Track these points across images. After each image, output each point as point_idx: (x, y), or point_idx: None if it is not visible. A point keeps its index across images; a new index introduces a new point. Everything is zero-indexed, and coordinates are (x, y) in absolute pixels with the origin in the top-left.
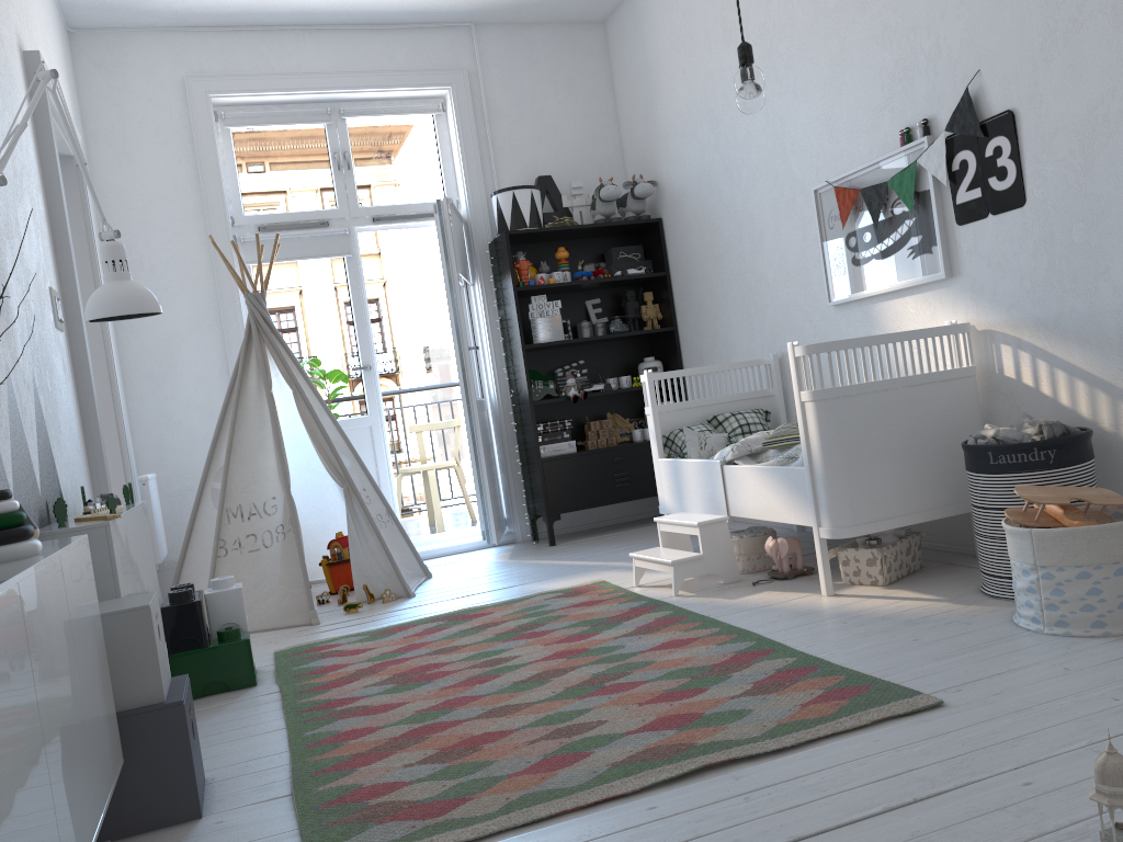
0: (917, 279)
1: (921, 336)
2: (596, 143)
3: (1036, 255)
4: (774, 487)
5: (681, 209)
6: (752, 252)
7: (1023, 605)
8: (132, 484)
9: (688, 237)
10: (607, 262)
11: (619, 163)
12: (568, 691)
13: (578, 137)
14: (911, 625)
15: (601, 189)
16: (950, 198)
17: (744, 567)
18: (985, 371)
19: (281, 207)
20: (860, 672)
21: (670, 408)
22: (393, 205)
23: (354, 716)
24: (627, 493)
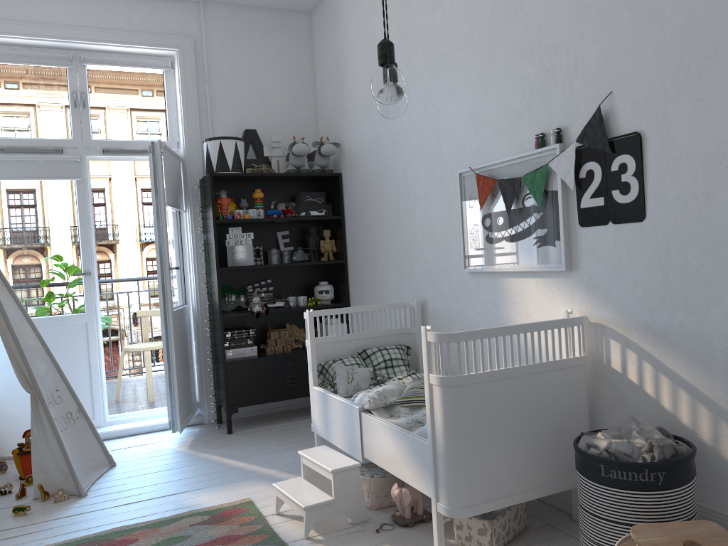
0: (540, 265)
1: (542, 328)
2: (296, 107)
3: (651, 268)
4: (401, 449)
5: (356, 169)
6: (407, 214)
7: None
8: None
9: (359, 191)
10: (296, 203)
11: (313, 125)
12: None
13: (282, 101)
14: None
15: (294, 145)
16: (575, 201)
17: (372, 503)
18: (594, 358)
19: (20, 133)
20: None
21: (328, 340)
22: (122, 140)
23: None
24: (296, 392)
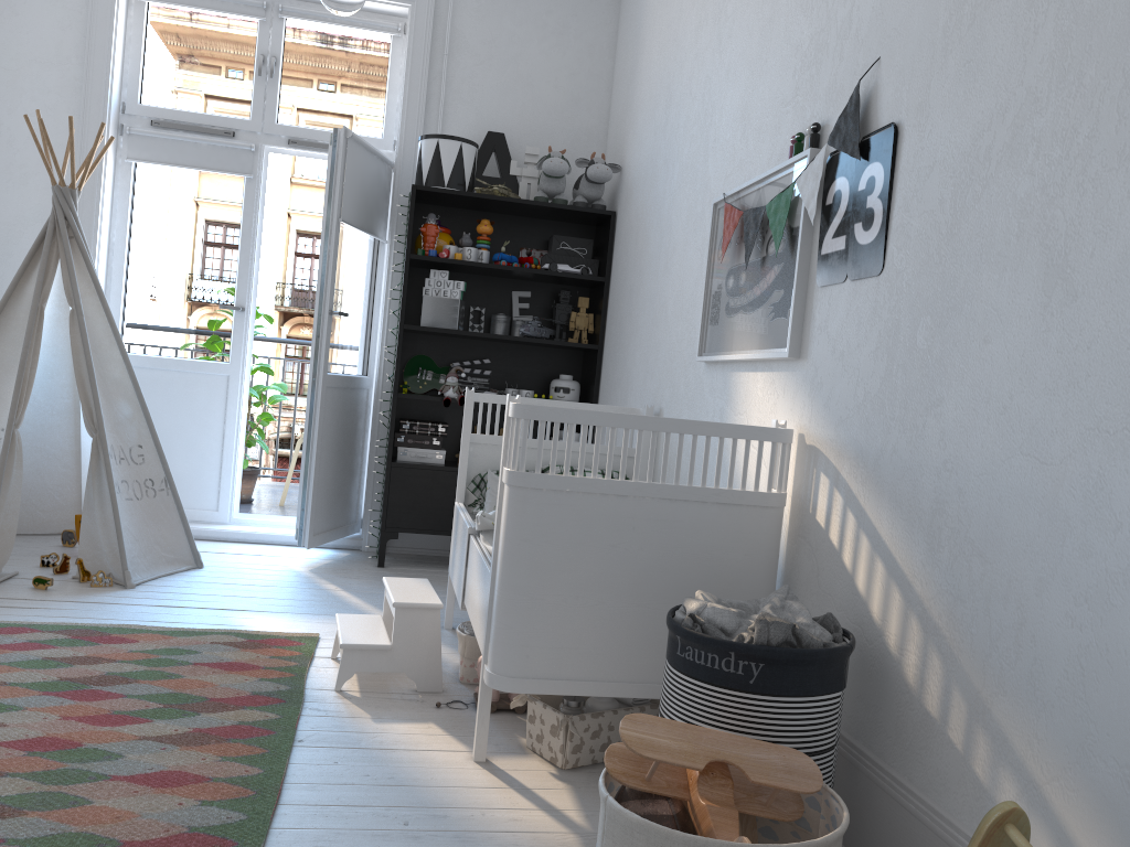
0: (767, 350)
1: (701, 431)
2: (577, 108)
3: (878, 354)
4: (480, 586)
5: (630, 205)
6: (664, 273)
7: None
8: None
9: (628, 240)
10: (549, 251)
11: (599, 138)
12: None
13: (556, 97)
14: None
15: (545, 160)
16: (819, 245)
17: (464, 674)
18: (801, 504)
19: (184, 104)
20: None
21: (500, 442)
22: (316, 130)
23: None
24: None
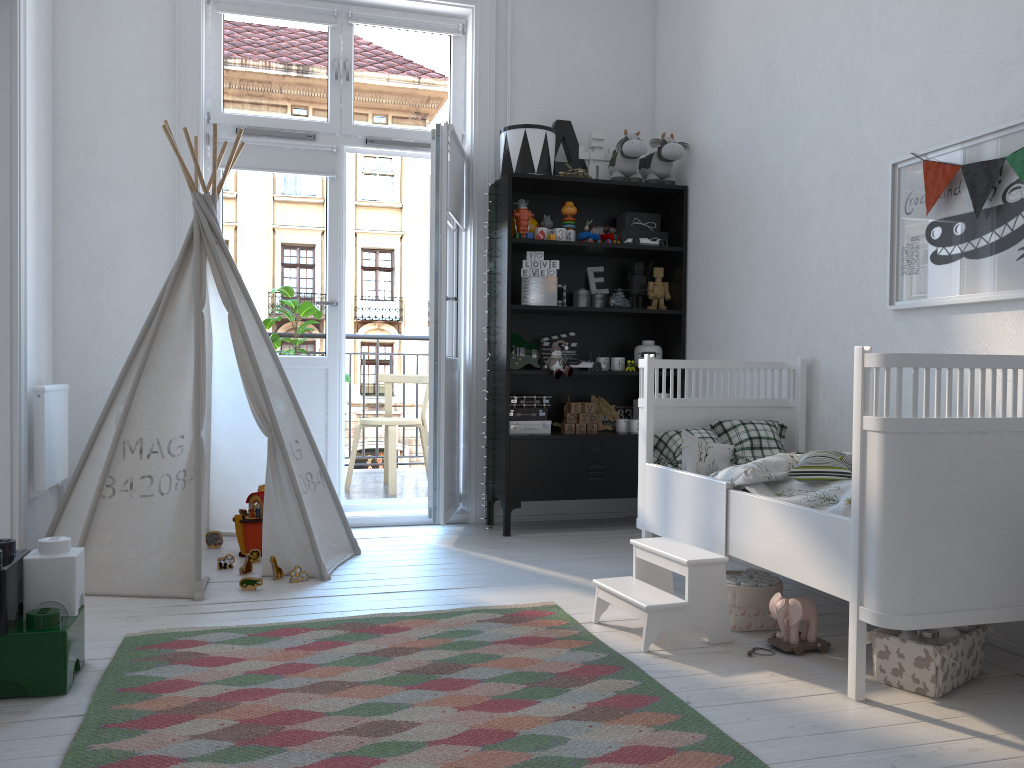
0: None
1: None
2: (626, 94)
3: None
4: (799, 534)
5: (712, 178)
6: (794, 235)
7: None
8: (18, 393)
9: (715, 210)
10: (617, 228)
11: (648, 121)
12: None
13: (607, 85)
14: None
15: (625, 142)
16: None
17: (736, 622)
18: None
19: (265, 111)
20: None
21: (668, 403)
22: (390, 128)
23: None
24: (600, 490)
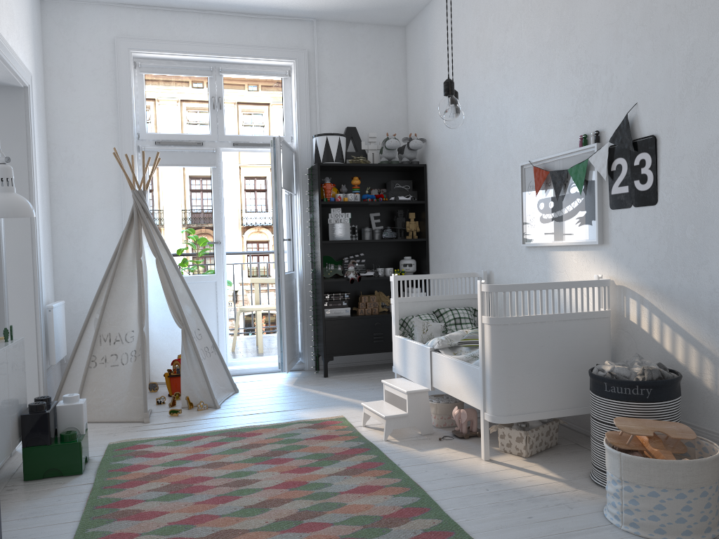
0: (580, 240)
1: (573, 286)
2: (390, 107)
3: (660, 241)
4: (460, 376)
5: (438, 161)
6: (479, 199)
7: (610, 504)
8: (39, 311)
9: (441, 180)
10: (387, 189)
11: (404, 123)
12: (277, 523)
13: (378, 102)
14: (532, 501)
15: (387, 141)
16: (607, 189)
17: (438, 423)
18: (617, 314)
19: (172, 130)
20: None
21: (409, 300)
22: (248, 136)
23: (127, 519)
24: (381, 347)
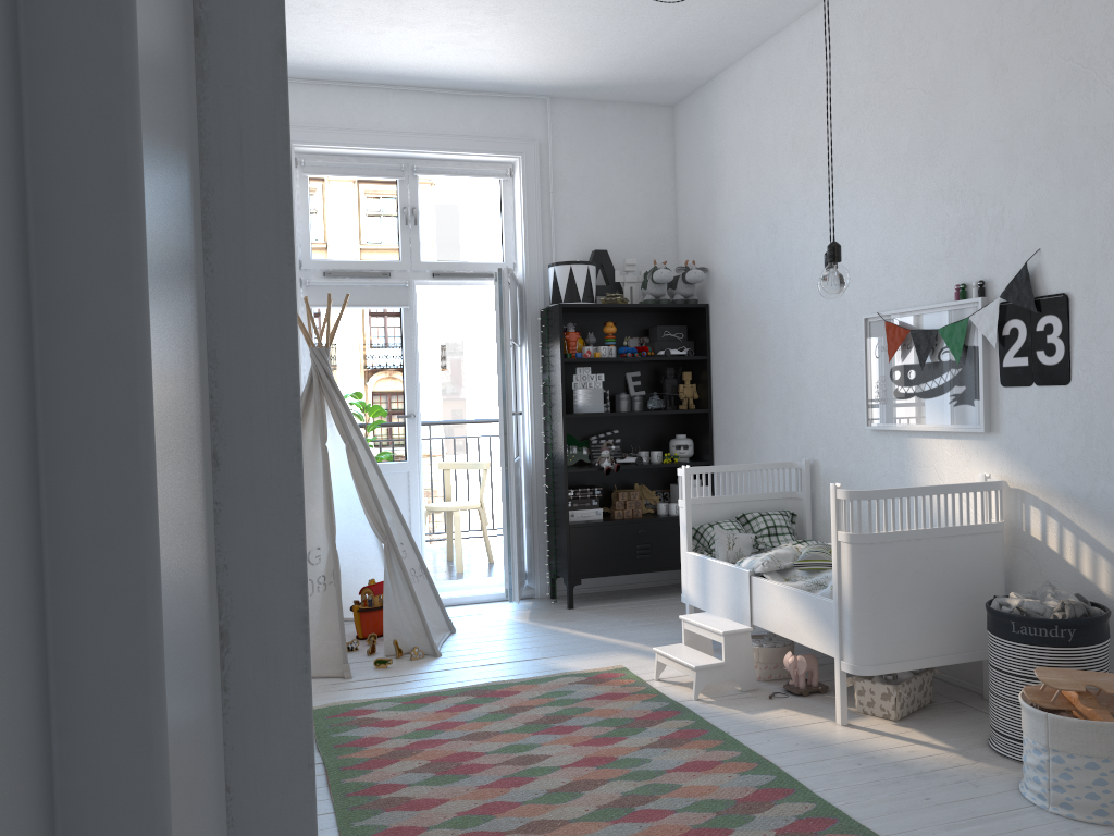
0: (956, 426)
1: (957, 490)
2: (652, 221)
3: (1075, 433)
4: (801, 610)
5: (729, 301)
6: (796, 359)
7: (1031, 779)
8: None
9: (733, 328)
10: (650, 338)
11: (672, 243)
12: (600, 810)
13: (636, 214)
14: (923, 778)
15: (655, 271)
16: (997, 359)
17: (760, 674)
18: (1012, 526)
19: (347, 255)
20: (876, 833)
21: (702, 501)
22: (453, 262)
23: (399, 809)
24: (647, 565)
